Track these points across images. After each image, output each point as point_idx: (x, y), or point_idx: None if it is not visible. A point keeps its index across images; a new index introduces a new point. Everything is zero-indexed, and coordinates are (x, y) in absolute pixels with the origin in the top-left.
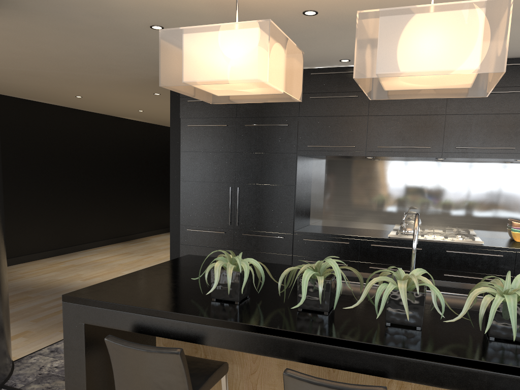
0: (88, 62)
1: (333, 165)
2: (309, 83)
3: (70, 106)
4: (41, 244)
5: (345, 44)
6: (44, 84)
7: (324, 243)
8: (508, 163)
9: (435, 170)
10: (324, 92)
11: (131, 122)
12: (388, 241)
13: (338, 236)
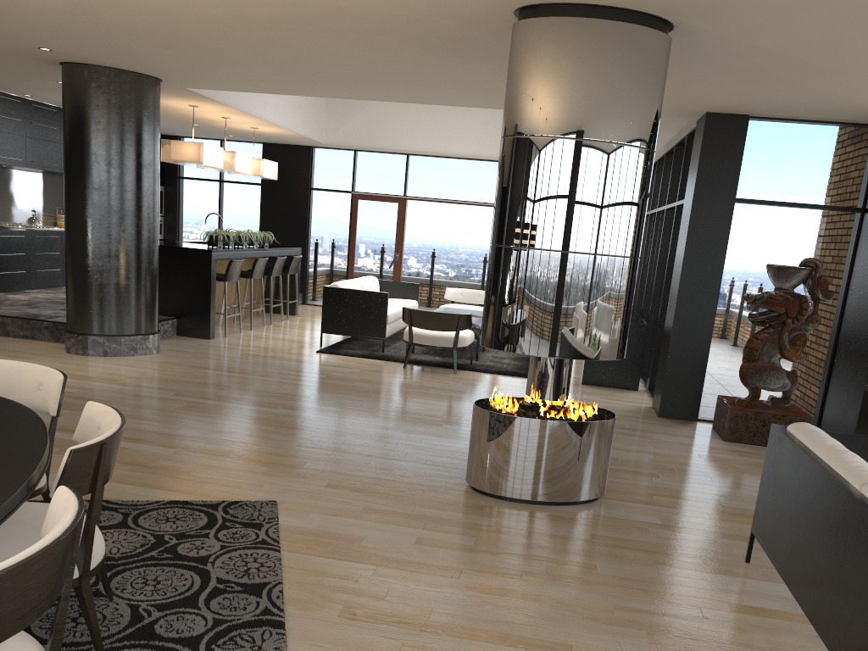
0: None
1: None
2: None
3: None
4: None
5: None
6: None
7: (9, 238)
8: (49, 174)
9: (16, 176)
10: None
11: None
12: (42, 233)
13: (17, 231)
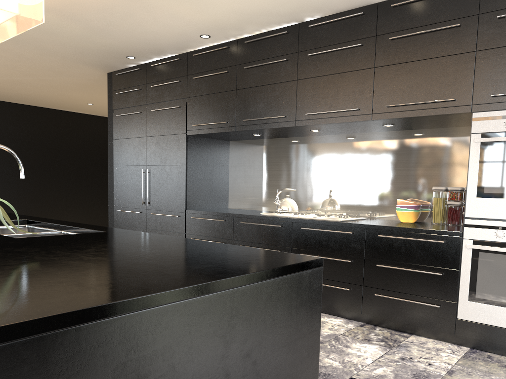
0: (29, 65)
1: (245, 147)
2: (193, 64)
3: (104, 115)
4: None
5: (167, 16)
6: (44, 92)
7: (207, 221)
8: (399, 133)
9: (330, 146)
10: (204, 71)
11: None
12: (255, 219)
13: (217, 214)
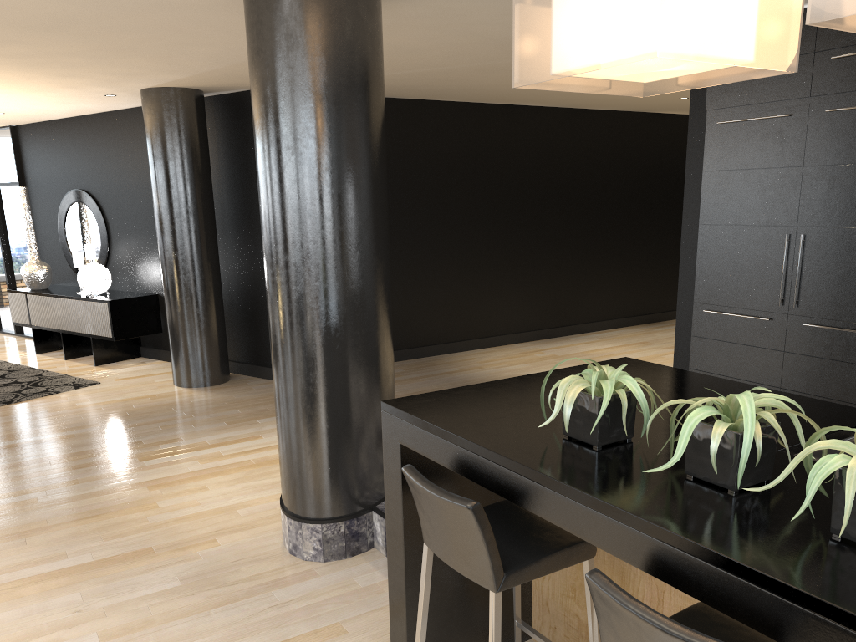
0: None
1: None
2: None
3: (571, 105)
4: (517, 321)
5: None
6: None
7: None
8: None
9: None
10: None
11: (676, 118)
12: None
13: None
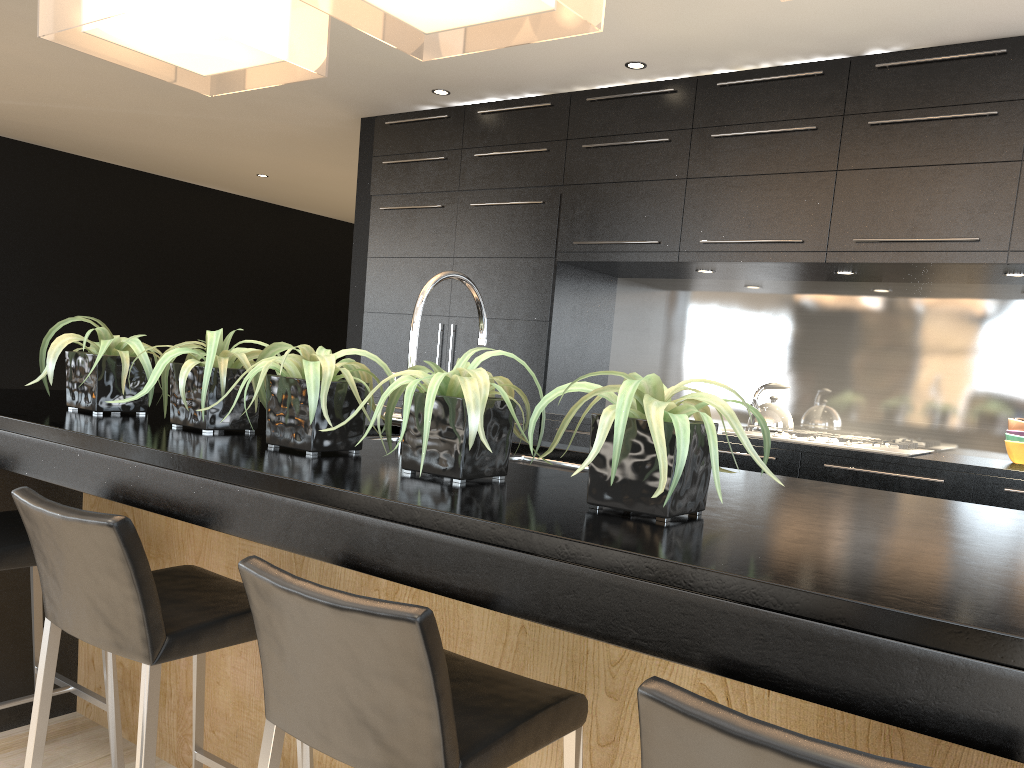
0: None
1: (654, 293)
2: (584, 118)
3: (269, 199)
4: None
5: None
6: (186, 145)
7: None
8: (1012, 289)
9: (854, 304)
10: (609, 134)
11: None
12: None
13: None
